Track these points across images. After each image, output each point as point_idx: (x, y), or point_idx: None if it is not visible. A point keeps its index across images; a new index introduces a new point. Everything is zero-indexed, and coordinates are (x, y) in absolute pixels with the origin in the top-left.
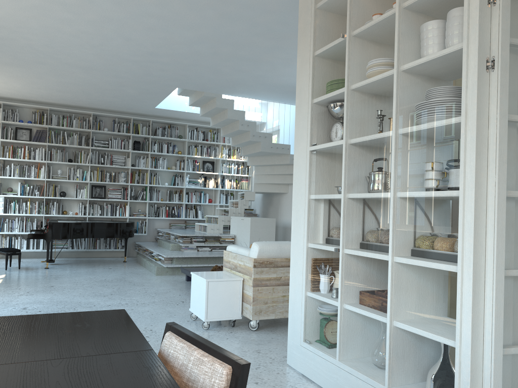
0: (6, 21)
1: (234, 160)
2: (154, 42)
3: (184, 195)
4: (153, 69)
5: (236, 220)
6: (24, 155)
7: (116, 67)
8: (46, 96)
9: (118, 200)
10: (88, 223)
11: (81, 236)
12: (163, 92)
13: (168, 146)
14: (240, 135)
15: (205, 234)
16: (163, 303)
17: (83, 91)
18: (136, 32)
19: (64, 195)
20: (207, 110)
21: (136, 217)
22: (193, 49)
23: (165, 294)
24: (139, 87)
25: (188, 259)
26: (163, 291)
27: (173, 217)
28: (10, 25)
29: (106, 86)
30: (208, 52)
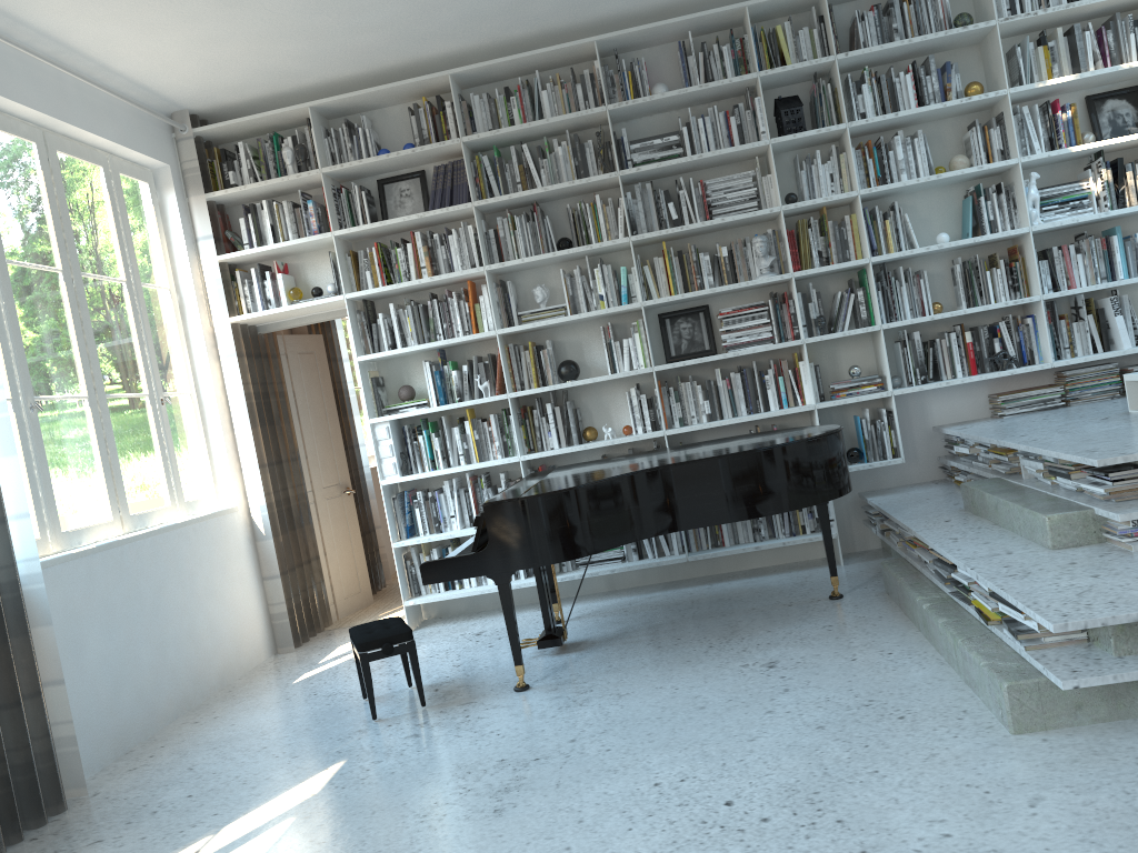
0: None
1: None
2: None
3: (1035, 264)
4: None
5: None
6: (417, 266)
7: None
8: (413, 25)
9: (763, 348)
10: (644, 475)
11: (628, 533)
12: None
13: (919, 77)
14: None
15: None
16: None
17: None
18: None
19: (572, 373)
20: None
21: (846, 401)
22: None
23: None
24: None
25: None
26: None
27: (1004, 369)
28: None
29: None
30: None
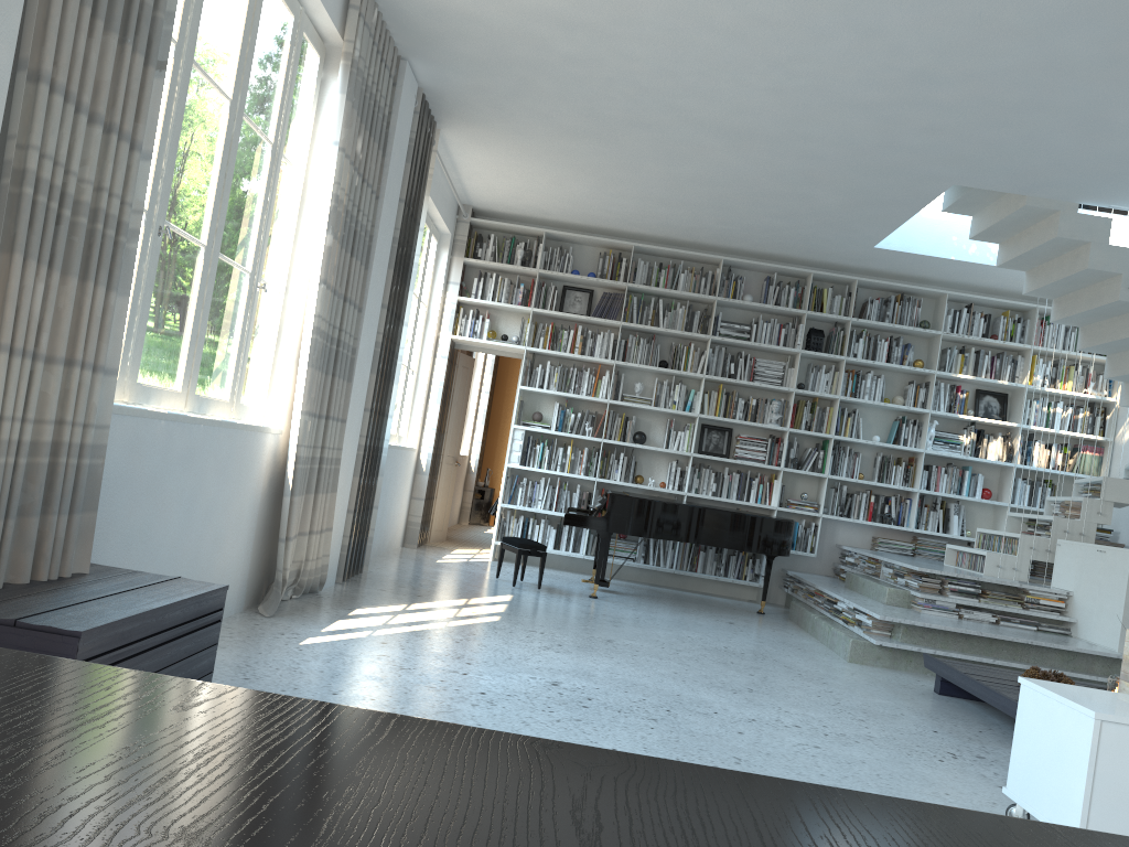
0: (591, 7)
1: (1067, 394)
2: (938, 35)
3: (920, 471)
4: (907, 129)
5: (1078, 552)
6: (572, 345)
7: (811, 127)
8: (632, 218)
9: (758, 464)
10: (691, 508)
11: (673, 535)
12: (909, 201)
13: (891, 345)
14: (1111, 320)
15: (981, 576)
16: (896, 746)
17: (715, 201)
18: (900, 5)
19: (642, 440)
20: (1024, 248)
21: (794, 511)
22: (1047, 52)
23: (893, 721)
24: (853, 187)
25: (939, 637)
26: (884, 711)
27: (886, 523)
28: (599, 19)
29: (772, 185)
30: (1091, 57)
